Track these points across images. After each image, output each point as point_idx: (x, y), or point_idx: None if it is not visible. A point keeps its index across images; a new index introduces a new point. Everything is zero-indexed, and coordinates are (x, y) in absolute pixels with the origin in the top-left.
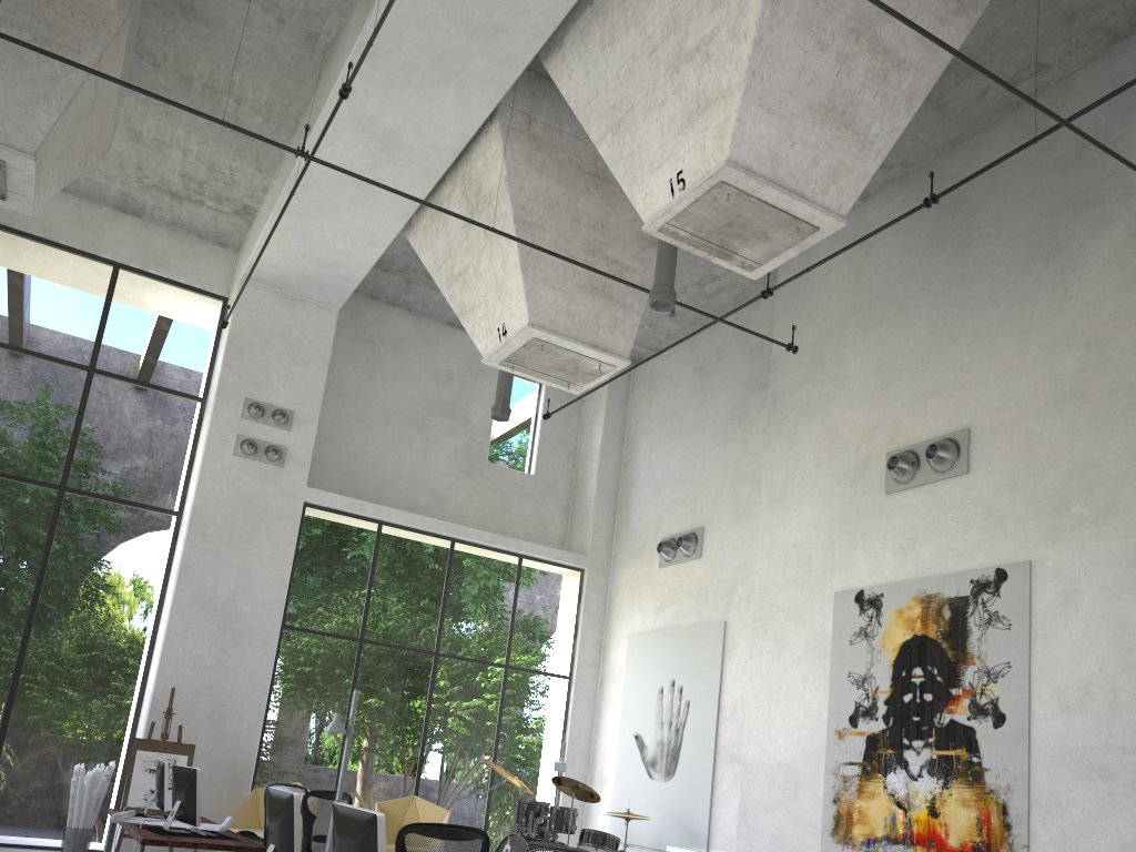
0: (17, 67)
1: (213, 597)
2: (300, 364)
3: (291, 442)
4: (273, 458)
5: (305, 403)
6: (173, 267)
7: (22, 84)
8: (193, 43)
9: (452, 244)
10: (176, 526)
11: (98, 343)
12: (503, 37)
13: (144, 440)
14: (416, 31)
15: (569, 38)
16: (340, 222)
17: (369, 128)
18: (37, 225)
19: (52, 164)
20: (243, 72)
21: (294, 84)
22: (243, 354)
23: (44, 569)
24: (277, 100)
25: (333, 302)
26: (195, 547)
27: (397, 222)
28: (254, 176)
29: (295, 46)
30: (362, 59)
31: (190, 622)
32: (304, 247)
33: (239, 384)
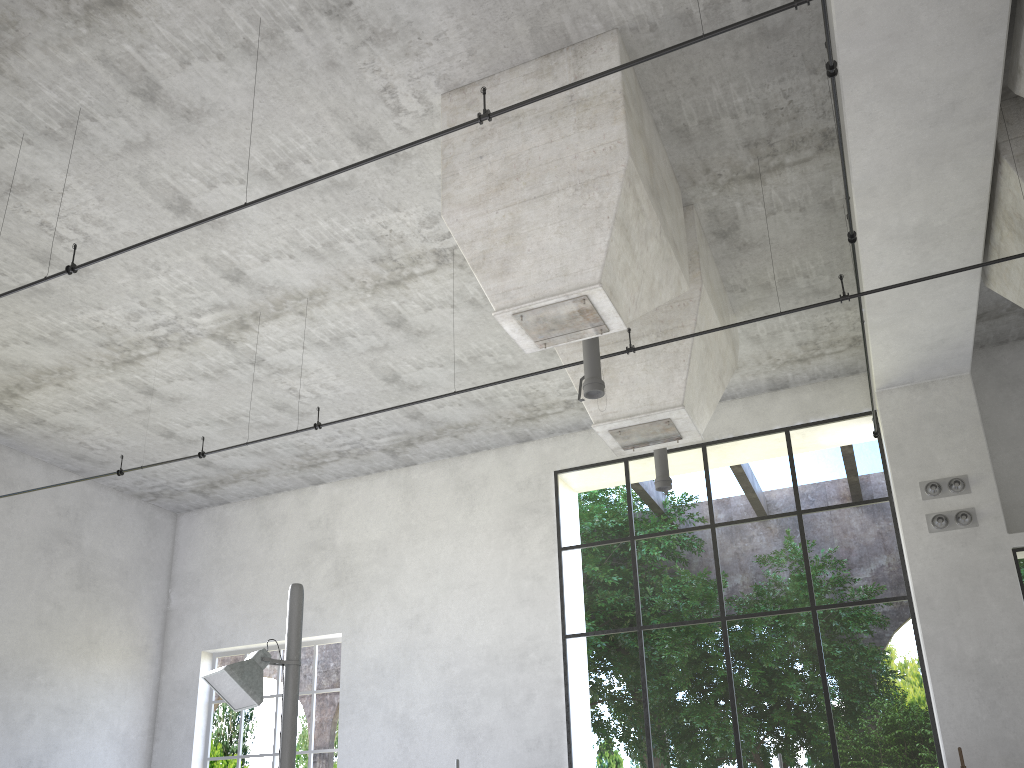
0: (654, 358)
1: (962, 659)
2: (954, 433)
3: (975, 501)
4: (964, 522)
5: (973, 463)
6: (825, 409)
7: (660, 367)
8: (757, 262)
9: (1023, 274)
10: (910, 608)
11: (795, 491)
12: (961, 105)
13: (892, 538)
14: (890, 153)
15: (1022, 60)
16: (924, 310)
17: (901, 235)
18: (726, 431)
19: (698, 401)
20: (797, 256)
21: (836, 240)
22: (902, 448)
23: (824, 674)
24: (831, 257)
25: (960, 369)
26: (929, 621)
27: (971, 282)
28: (847, 315)
29: (821, 216)
30: (848, 211)
31: (951, 686)
32: (908, 344)
33: (909, 474)
